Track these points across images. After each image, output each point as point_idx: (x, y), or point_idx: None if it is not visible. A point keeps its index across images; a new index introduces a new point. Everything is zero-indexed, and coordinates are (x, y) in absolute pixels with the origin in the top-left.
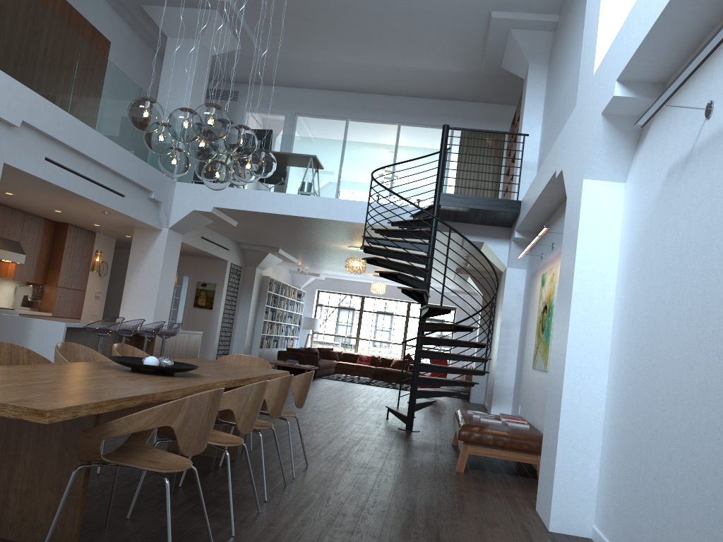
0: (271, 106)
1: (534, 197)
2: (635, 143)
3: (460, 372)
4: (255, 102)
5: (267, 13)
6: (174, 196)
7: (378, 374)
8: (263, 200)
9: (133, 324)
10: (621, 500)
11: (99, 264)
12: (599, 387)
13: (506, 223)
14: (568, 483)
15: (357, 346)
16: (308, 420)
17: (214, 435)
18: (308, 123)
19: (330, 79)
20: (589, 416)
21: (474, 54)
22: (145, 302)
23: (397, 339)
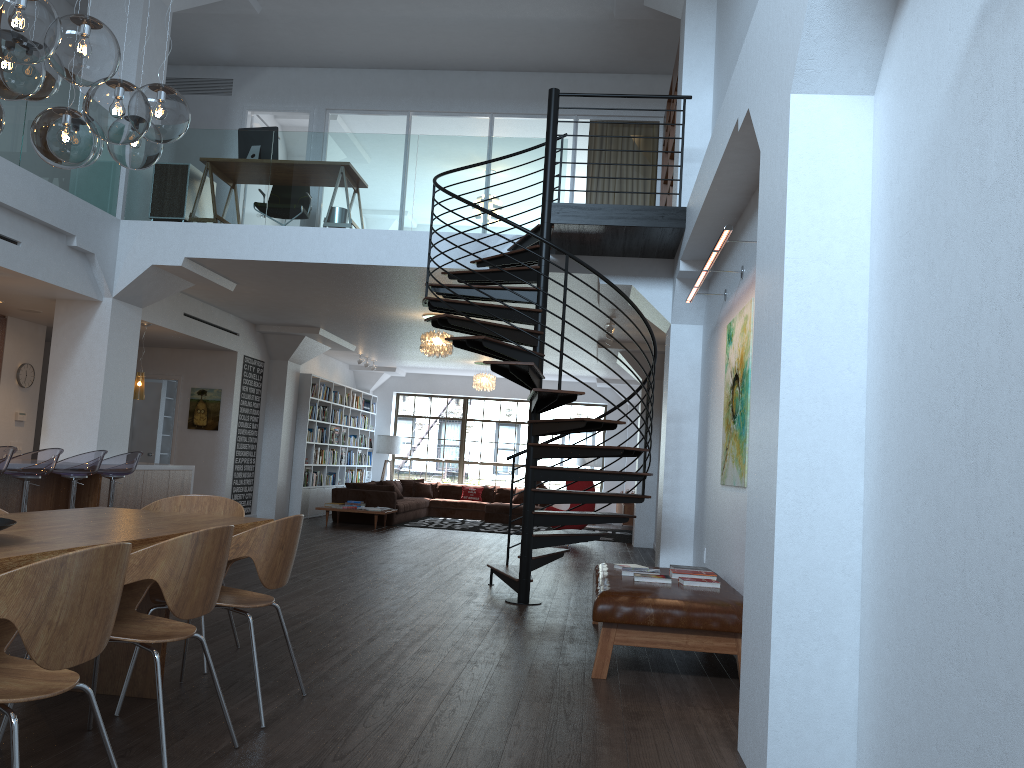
0: (286, 100)
1: (705, 189)
2: (890, 5)
3: (603, 499)
4: (260, 95)
5: None
6: (119, 244)
7: (493, 513)
8: (266, 240)
9: (38, 459)
10: (916, 745)
11: None
12: (849, 507)
13: (665, 250)
14: (797, 704)
15: (462, 473)
16: (348, 600)
17: (18, 672)
18: (347, 124)
19: (375, 48)
20: (831, 565)
21: None
22: (81, 422)
23: (521, 459)
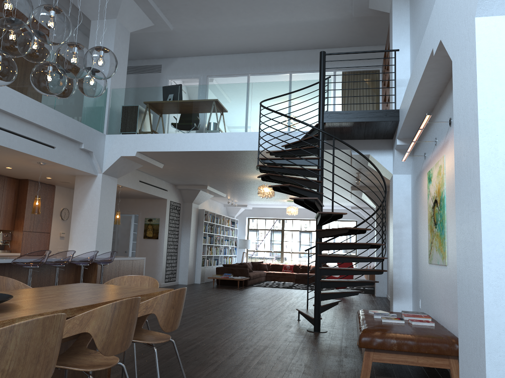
0: (187, 73)
1: (411, 96)
2: None
3: (359, 272)
4: (175, 71)
5: None
6: (105, 146)
7: (299, 279)
8: (176, 141)
9: (62, 256)
10: None
11: (38, 207)
12: None
13: (388, 134)
14: None
15: (282, 258)
16: (220, 330)
17: None
18: (217, 82)
19: (230, 43)
20: None
21: None
22: (87, 236)
23: (312, 250)
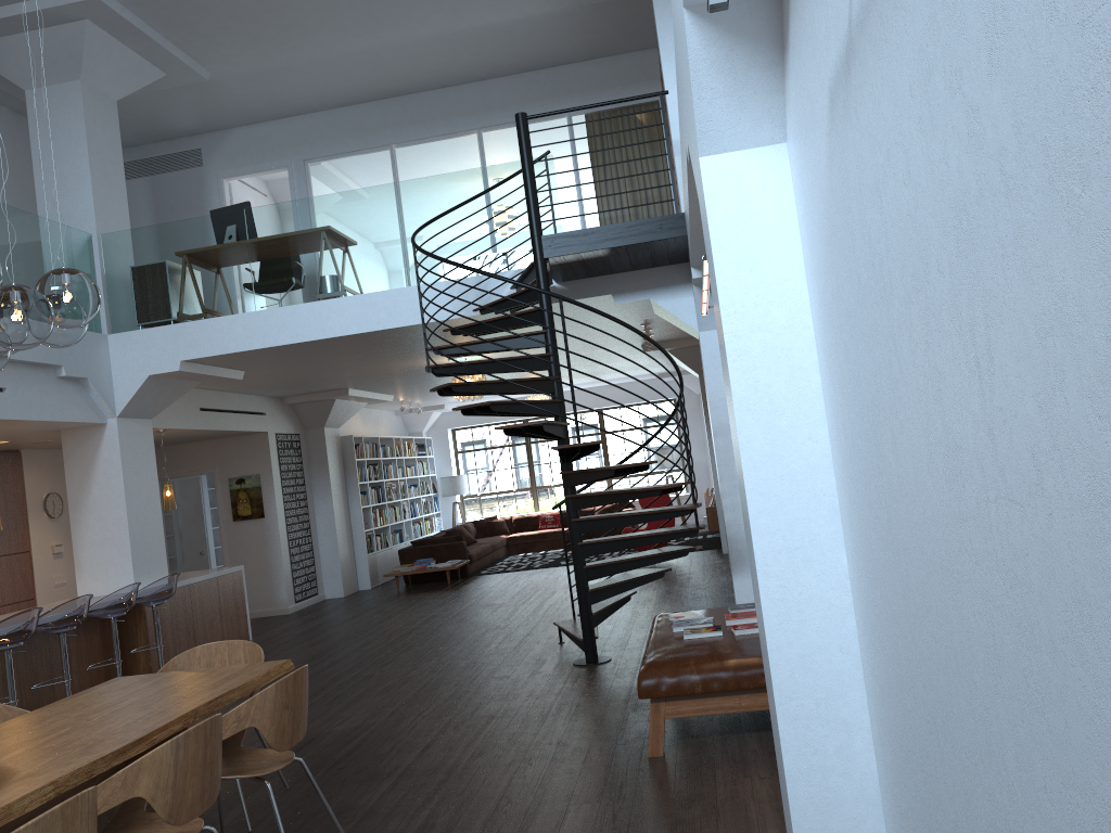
0: (261, 159)
1: (687, 205)
2: (777, 53)
3: (655, 539)
4: (232, 160)
5: (177, 2)
6: (111, 360)
7: None
8: (260, 326)
9: (68, 610)
10: None
11: None
12: (835, 583)
13: (676, 257)
14: (818, 795)
15: (537, 500)
16: (408, 697)
17: None
18: (329, 171)
19: (340, 87)
20: (827, 646)
21: None
22: (112, 551)
23: None
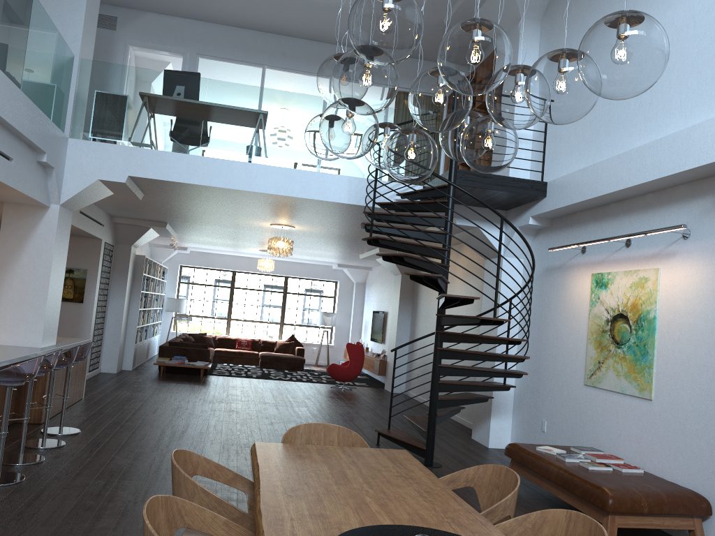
0: (164, 42)
1: (614, 184)
2: None
3: (484, 388)
4: (141, 34)
5: None
6: (67, 159)
7: (267, 361)
8: (201, 168)
9: (49, 360)
10: None
11: None
12: None
13: (509, 206)
14: None
15: (229, 327)
16: None
17: None
18: (213, 68)
19: (248, 13)
20: None
21: (445, 0)
22: (28, 311)
23: (274, 318)
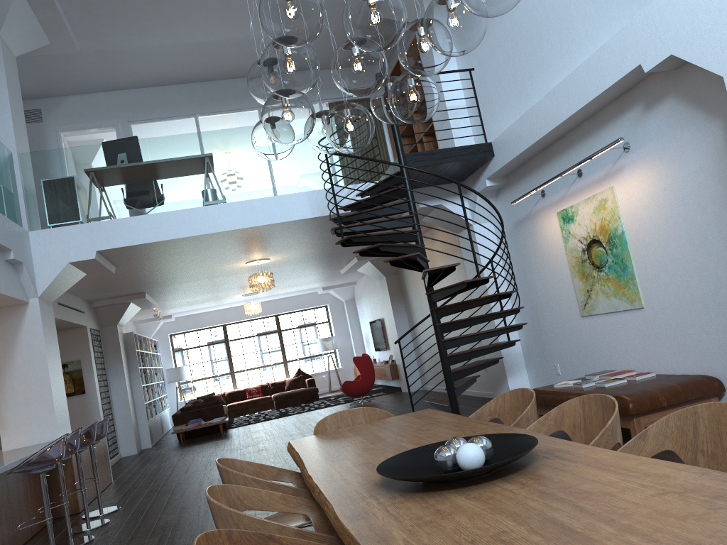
0: (93, 119)
1: (550, 123)
2: None
3: (491, 350)
4: (69, 118)
5: None
6: (33, 251)
7: (282, 401)
8: (164, 224)
9: (72, 440)
10: None
11: None
12: None
13: (464, 175)
14: None
15: (235, 381)
16: None
17: None
18: (147, 131)
19: (166, 69)
20: None
21: None
22: (36, 408)
23: (276, 359)
